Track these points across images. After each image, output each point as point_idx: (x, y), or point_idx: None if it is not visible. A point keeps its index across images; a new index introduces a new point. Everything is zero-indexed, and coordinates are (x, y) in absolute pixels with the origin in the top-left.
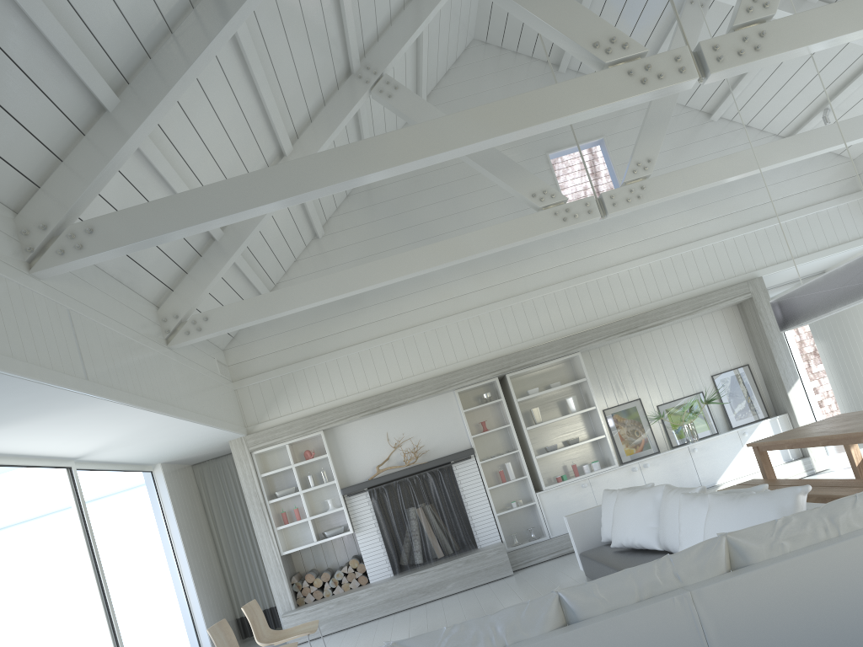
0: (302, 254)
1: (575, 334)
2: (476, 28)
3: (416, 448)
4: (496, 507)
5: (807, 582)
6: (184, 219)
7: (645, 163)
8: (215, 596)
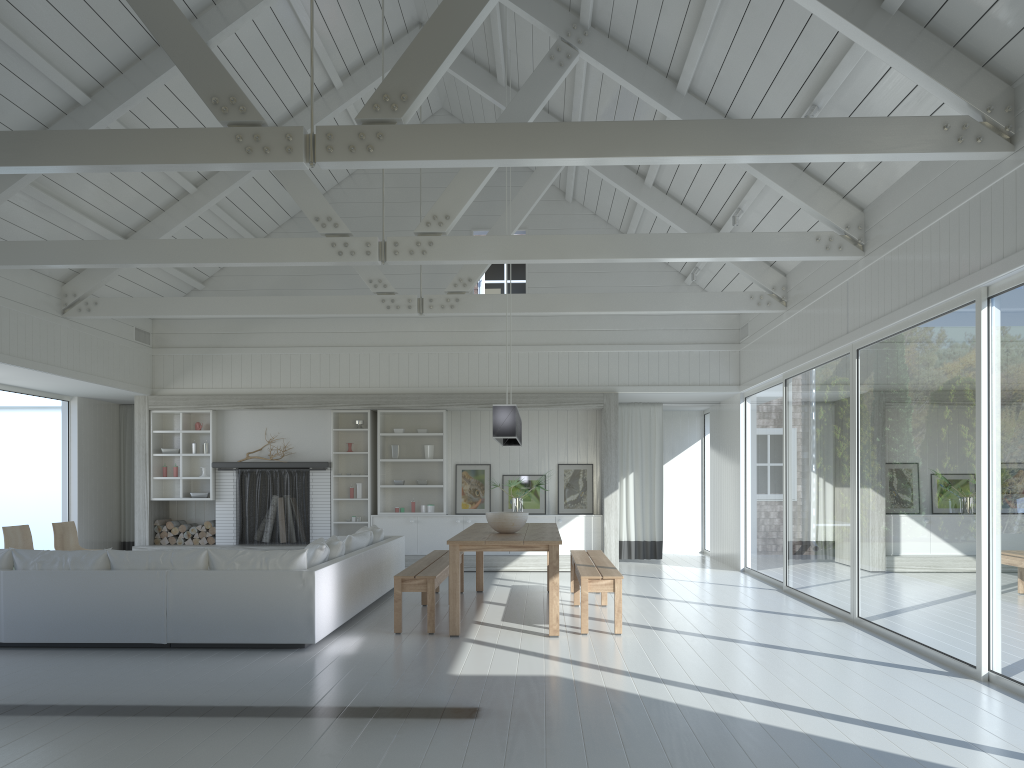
0: None
1: (442, 394)
2: (441, 101)
3: (286, 448)
4: (343, 517)
5: (230, 586)
6: (19, 259)
7: (466, 280)
8: (101, 516)
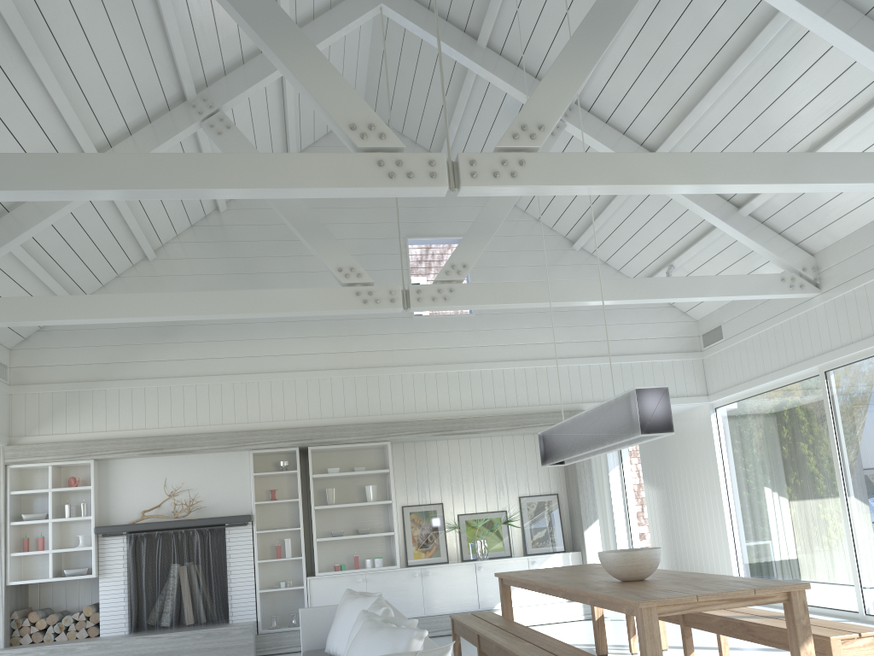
0: (126, 272)
1: (387, 423)
2: (365, 99)
3: (193, 502)
4: (266, 583)
5: None
6: None
7: (460, 267)
8: None
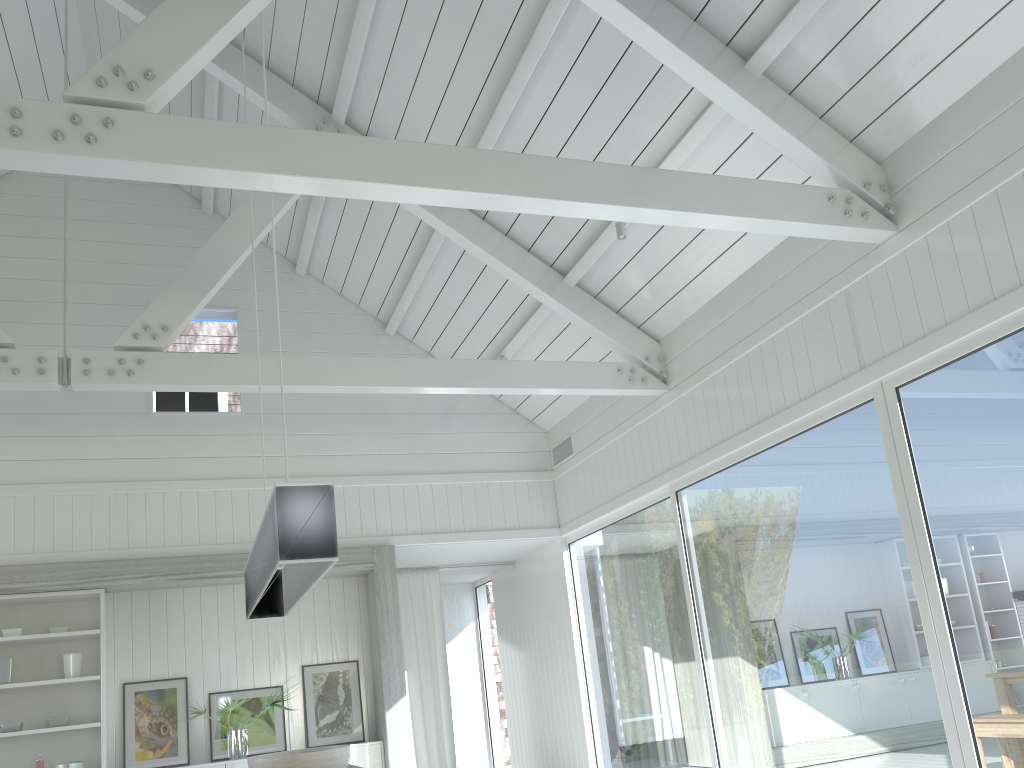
0: None
1: (99, 561)
2: None
3: None
4: None
5: None
6: None
7: (157, 329)
8: None
